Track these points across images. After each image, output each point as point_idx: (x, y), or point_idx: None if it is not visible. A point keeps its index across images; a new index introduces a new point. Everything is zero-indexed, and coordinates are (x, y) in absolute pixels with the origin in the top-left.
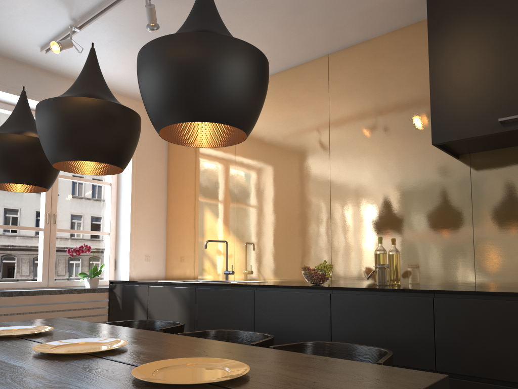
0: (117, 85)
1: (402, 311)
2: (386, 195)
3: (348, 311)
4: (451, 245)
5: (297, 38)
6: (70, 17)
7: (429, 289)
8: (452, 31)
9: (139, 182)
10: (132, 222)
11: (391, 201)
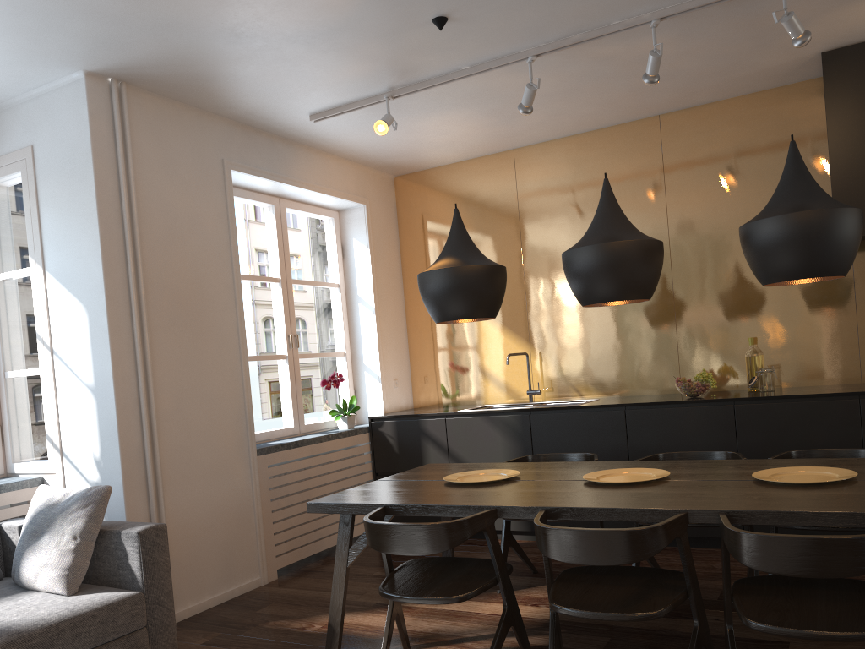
0: (359, 151)
1: (824, 416)
2: (750, 289)
3: (757, 422)
4: (833, 342)
5: (638, 101)
6: (390, 86)
7: (854, 392)
8: (855, 117)
9: (378, 280)
10: (378, 336)
11: (757, 295)
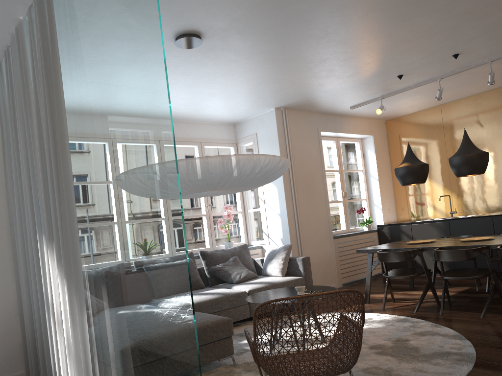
0: (369, 114)
1: None
2: None
3: None
4: None
5: (496, 82)
6: (382, 94)
7: None
8: None
9: (379, 167)
10: (380, 191)
11: None
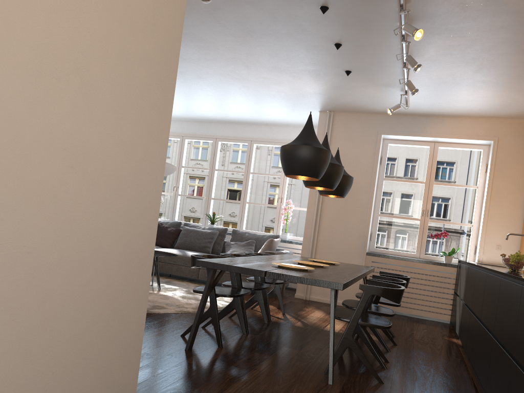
0: (471, 113)
1: (494, 288)
2: None
3: (487, 287)
4: None
5: None
6: (398, 90)
7: (500, 271)
8: None
9: (496, 185)
10: (484, 217)
11: None
